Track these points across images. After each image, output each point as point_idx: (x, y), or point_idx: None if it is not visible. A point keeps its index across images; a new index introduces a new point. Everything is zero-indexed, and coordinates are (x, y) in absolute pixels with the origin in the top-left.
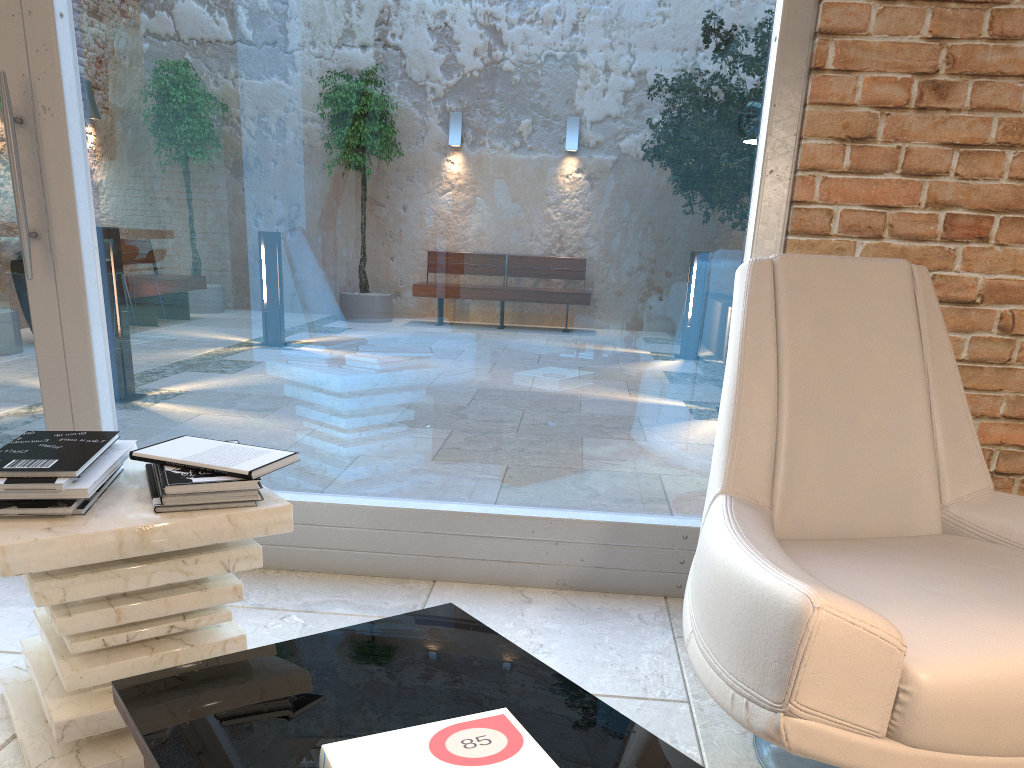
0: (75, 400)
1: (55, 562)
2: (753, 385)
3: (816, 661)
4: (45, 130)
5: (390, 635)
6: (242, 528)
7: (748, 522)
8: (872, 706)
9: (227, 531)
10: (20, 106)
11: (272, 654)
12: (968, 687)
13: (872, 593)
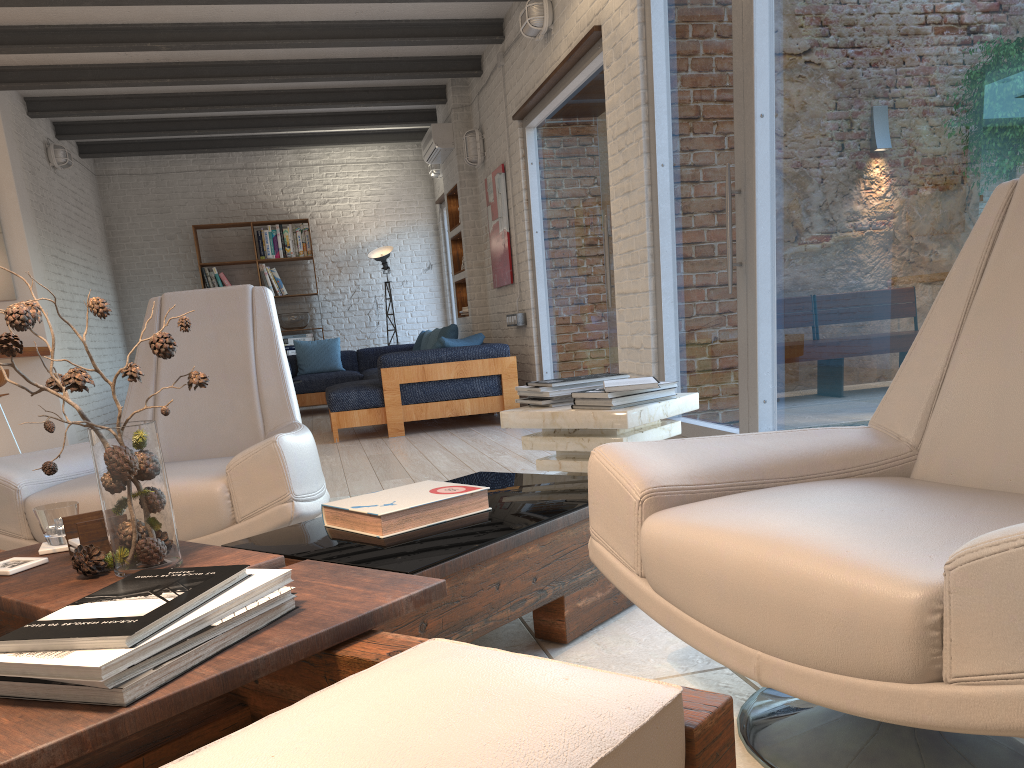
0: (749, 375)
1: (518, 424)
2: (938, 319)
3: (593, 494)
4: (747, 194)
5: (584, 481)
6: (599, 421)
7: (799, 438)
8: (626, 543)
9: (591, 422)
10: (740, 182)
11: (534, 476)
12: (664, 541)
13: (783, 495)
